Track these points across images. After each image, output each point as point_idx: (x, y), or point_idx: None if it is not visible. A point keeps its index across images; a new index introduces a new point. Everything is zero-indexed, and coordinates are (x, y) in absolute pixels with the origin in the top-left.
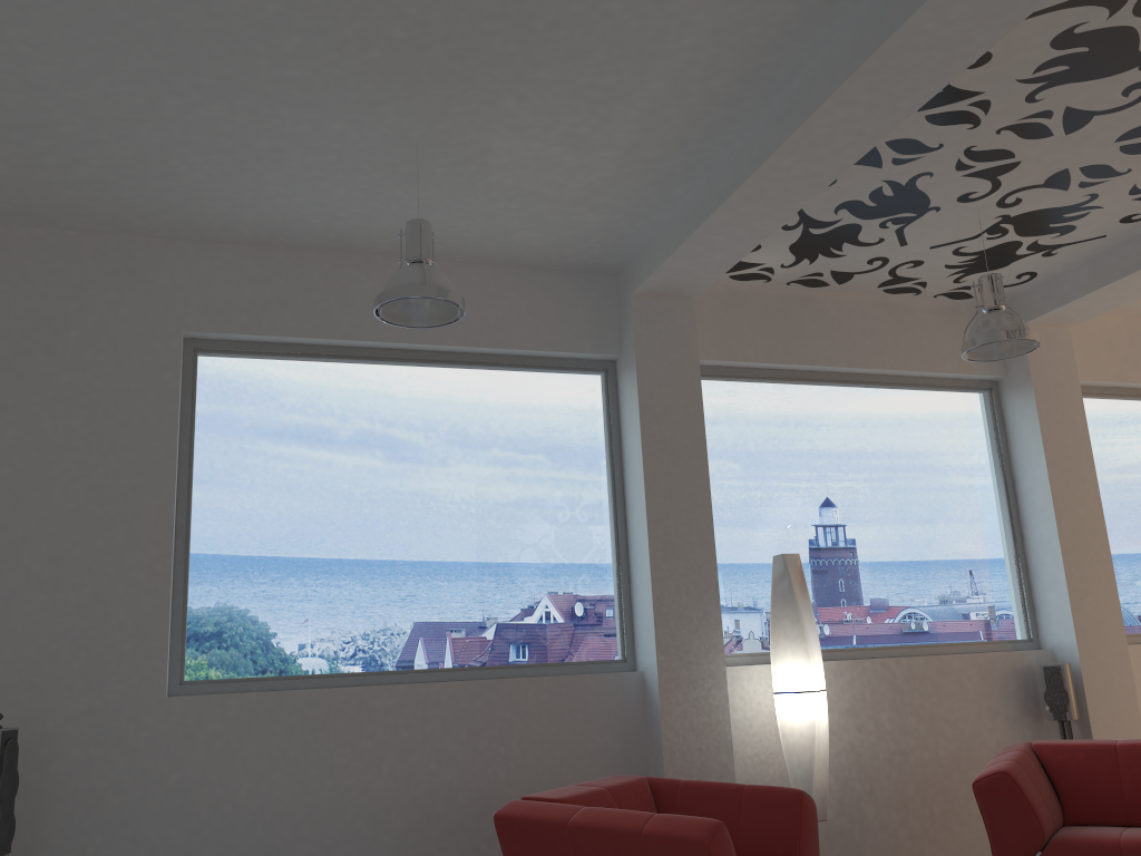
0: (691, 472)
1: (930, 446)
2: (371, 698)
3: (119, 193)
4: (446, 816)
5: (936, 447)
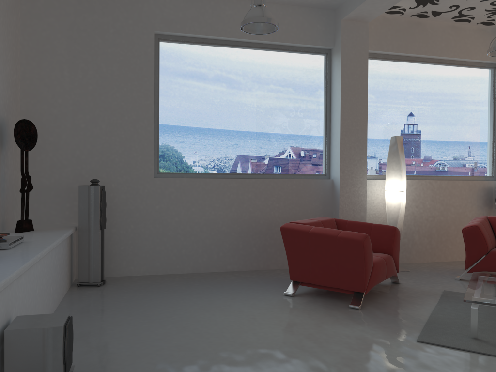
0: (360, 100)
1: (463, 92)
2: (228, 183)
3: None
4: (255, 227)
5: (466, 93)
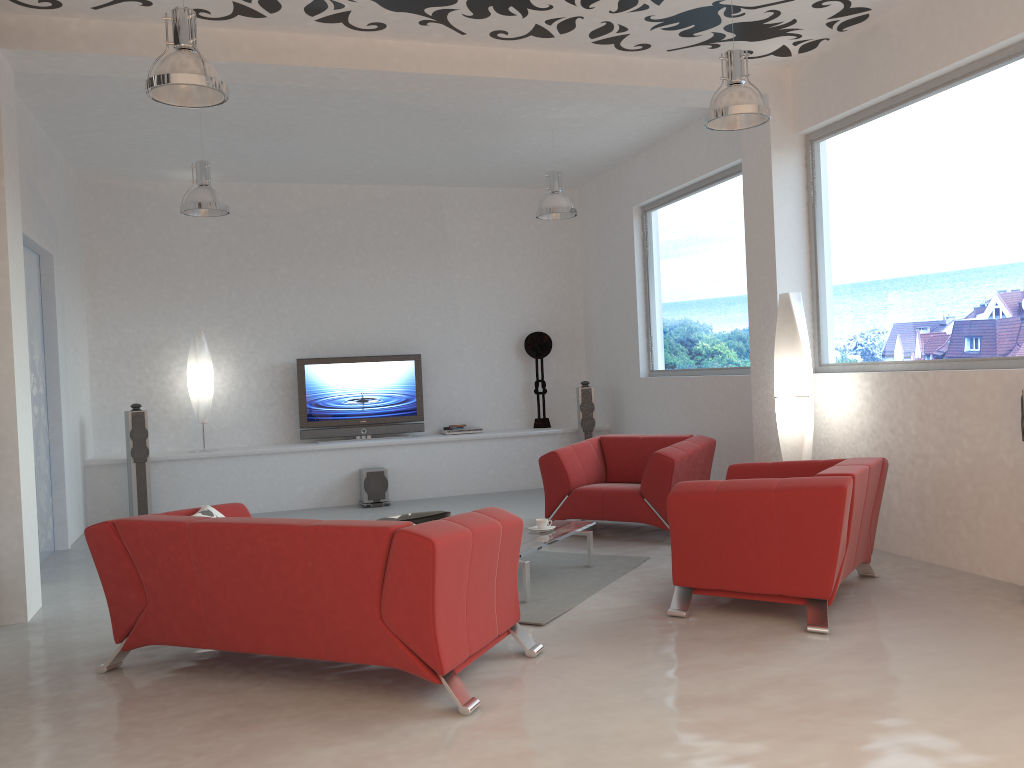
0: (765, 235)
1: (1009, 133)
2: (684, 382)
3: (579, 164)
4: None
5: (1015, 132)
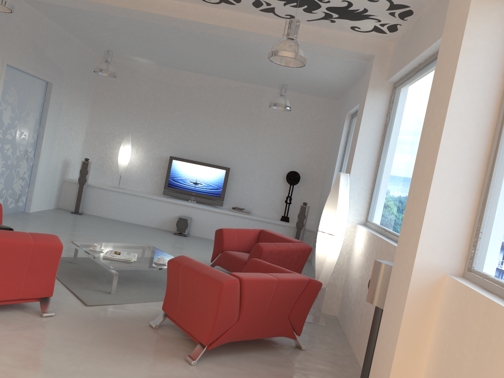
0: (356, 138)
1: None
2: None
3: (325, 85)
4: None
5: None
